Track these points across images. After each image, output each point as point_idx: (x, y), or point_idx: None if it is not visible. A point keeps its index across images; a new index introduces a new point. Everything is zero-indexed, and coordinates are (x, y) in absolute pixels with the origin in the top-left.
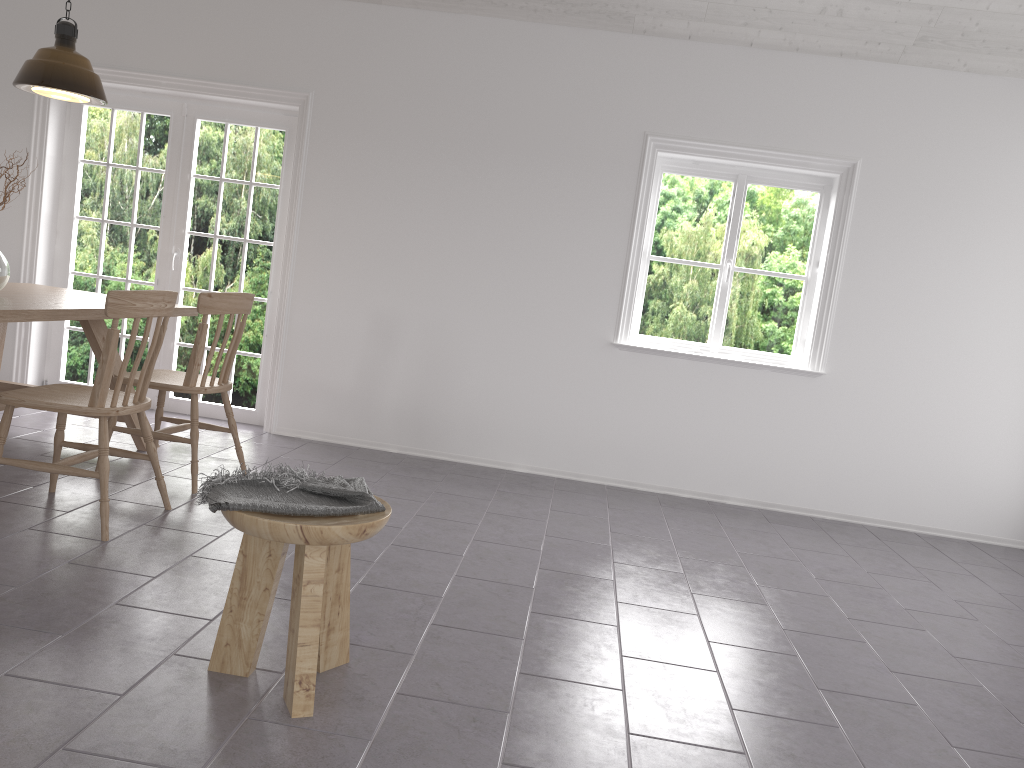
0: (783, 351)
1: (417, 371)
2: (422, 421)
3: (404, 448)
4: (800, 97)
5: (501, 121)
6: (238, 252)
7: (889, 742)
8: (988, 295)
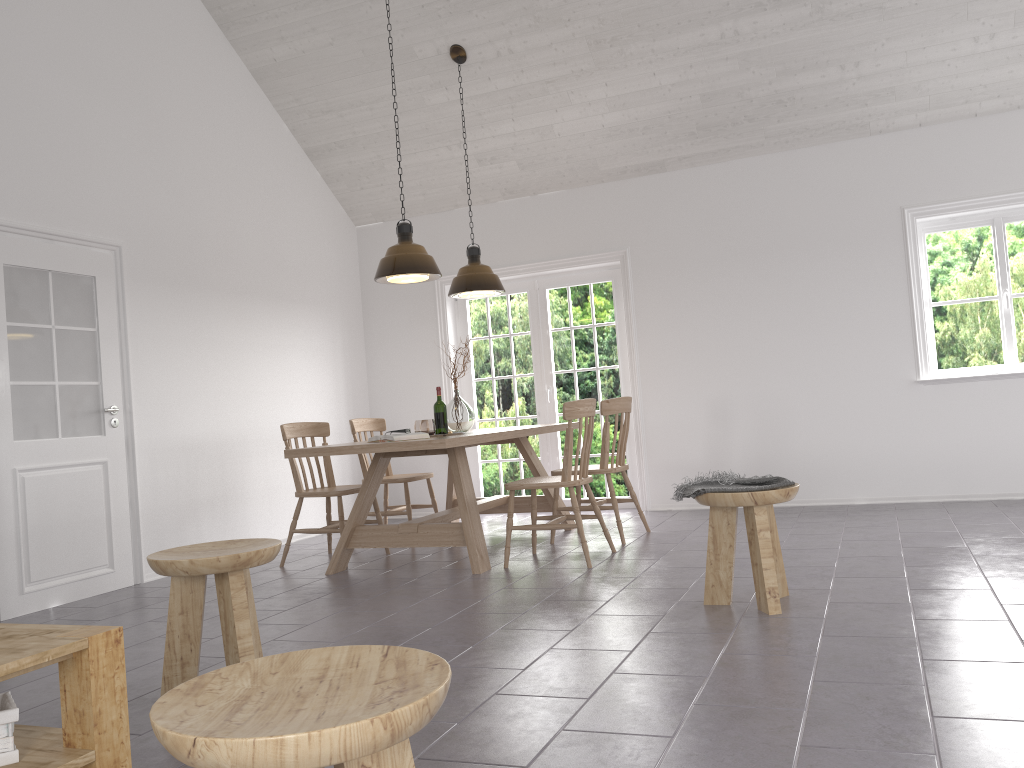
0: None
1: (753, 438)
2: None
3: None
4: None
5: (778, 230)
6: (593, 378)
7: None
8: None
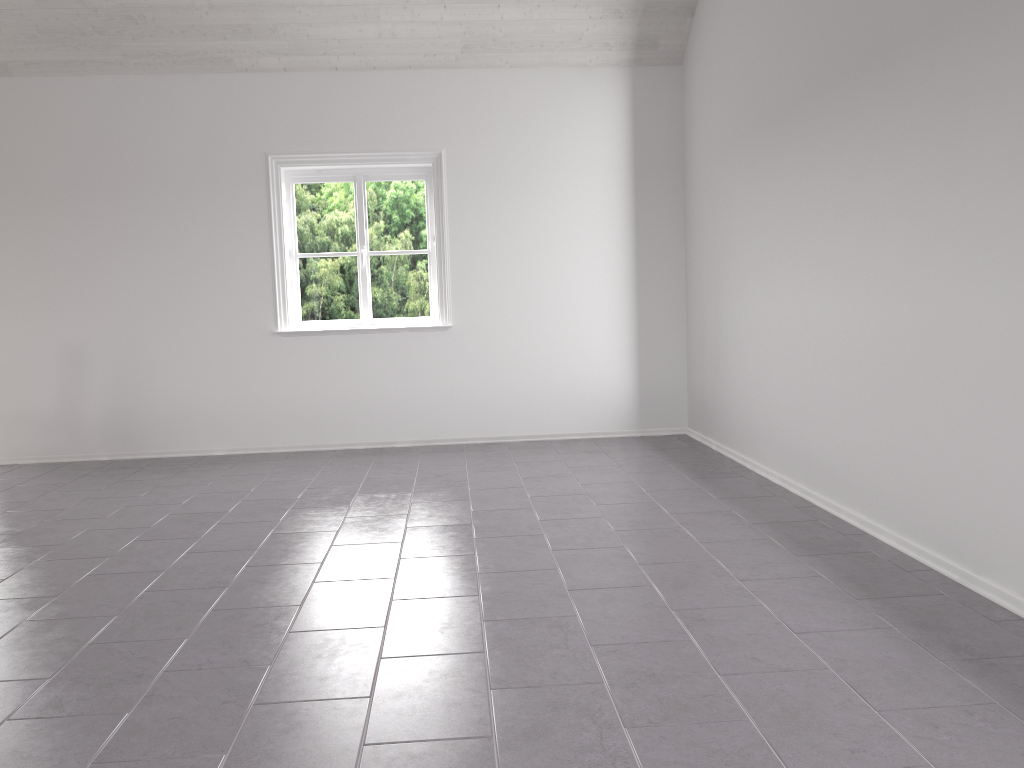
0: (423, 314)
1: (111, 386)
2: (125, 428)
3: (114, 454)
4: (386, 106)
5: (141, 161)
6: None
7: (352, 564)
8: (565, 241)
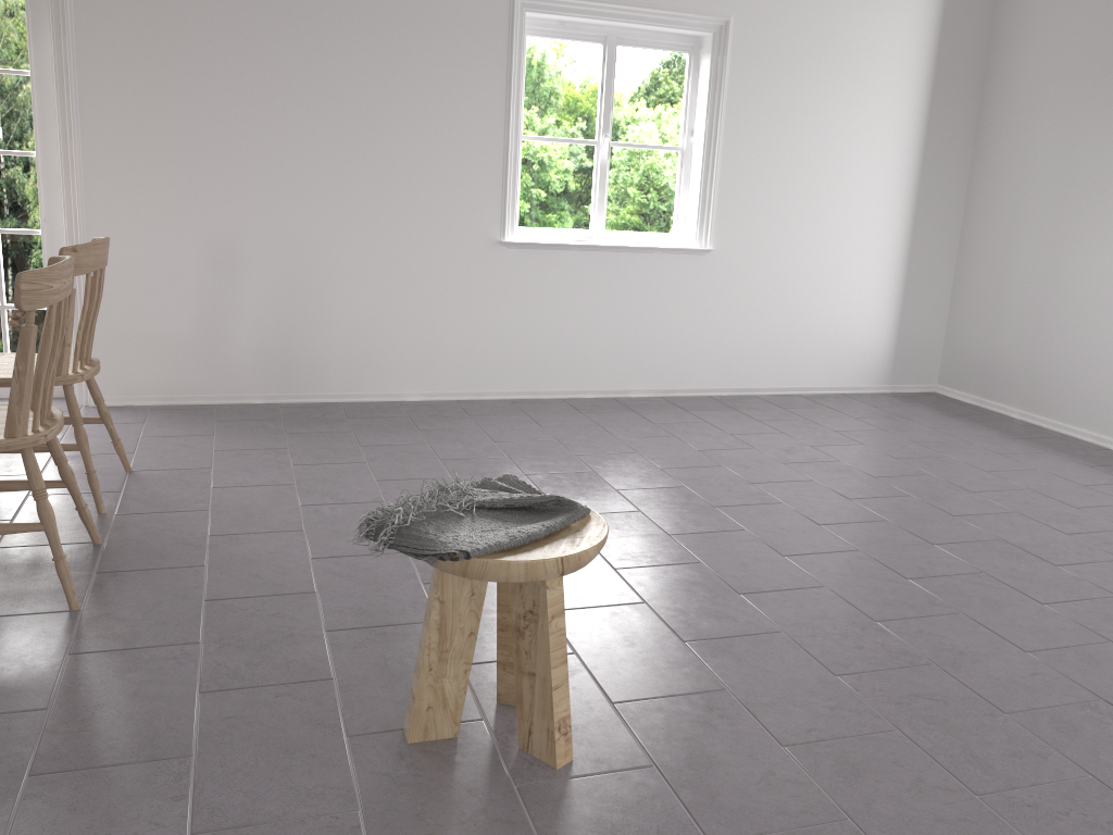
0: (665, 229)
1: (274, 302)
2: (289, 361)
3: (271, 396)
4: None
5: None
6: None
7: (1004, 615)
8: (849, 154)
